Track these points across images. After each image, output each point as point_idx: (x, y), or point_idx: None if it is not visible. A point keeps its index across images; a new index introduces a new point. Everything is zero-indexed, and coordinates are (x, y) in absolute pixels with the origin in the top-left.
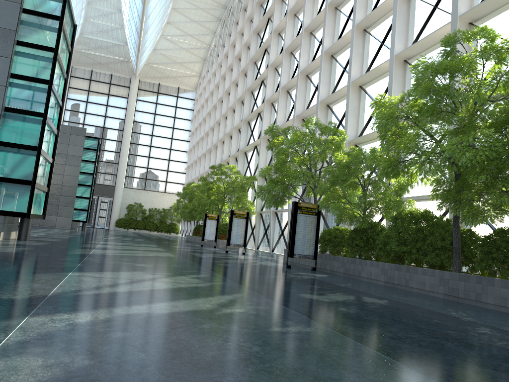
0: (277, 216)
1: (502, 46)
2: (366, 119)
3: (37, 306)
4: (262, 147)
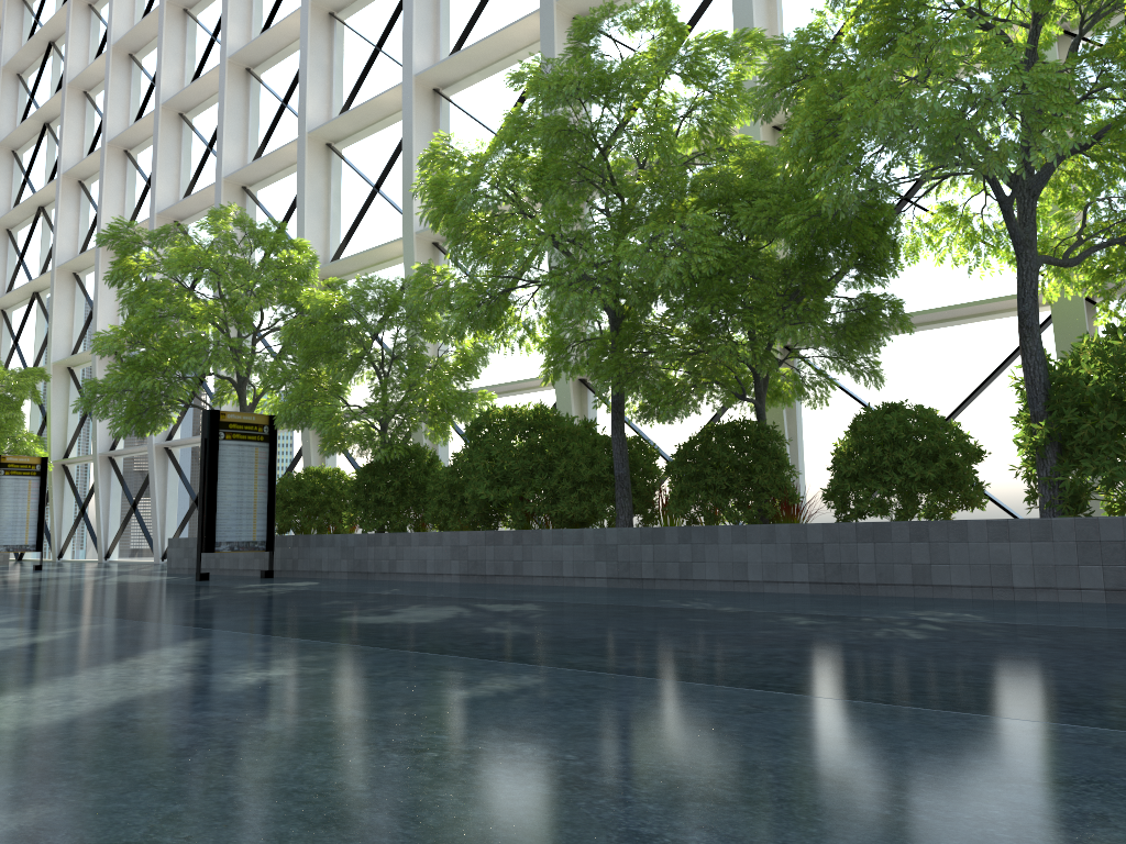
0: (115, 467)
1: (701, 46)
2: (345, 221)
3: None
4: (59, 295)
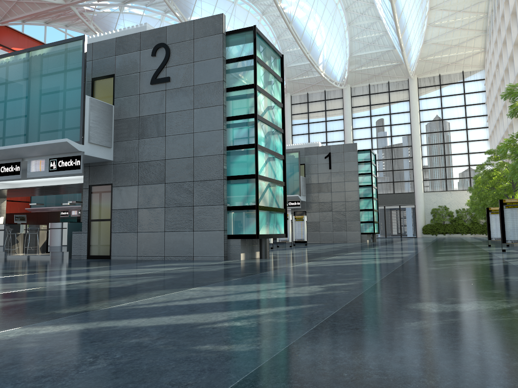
0: None
1: None
2: None
3: (55, 319)
4: None
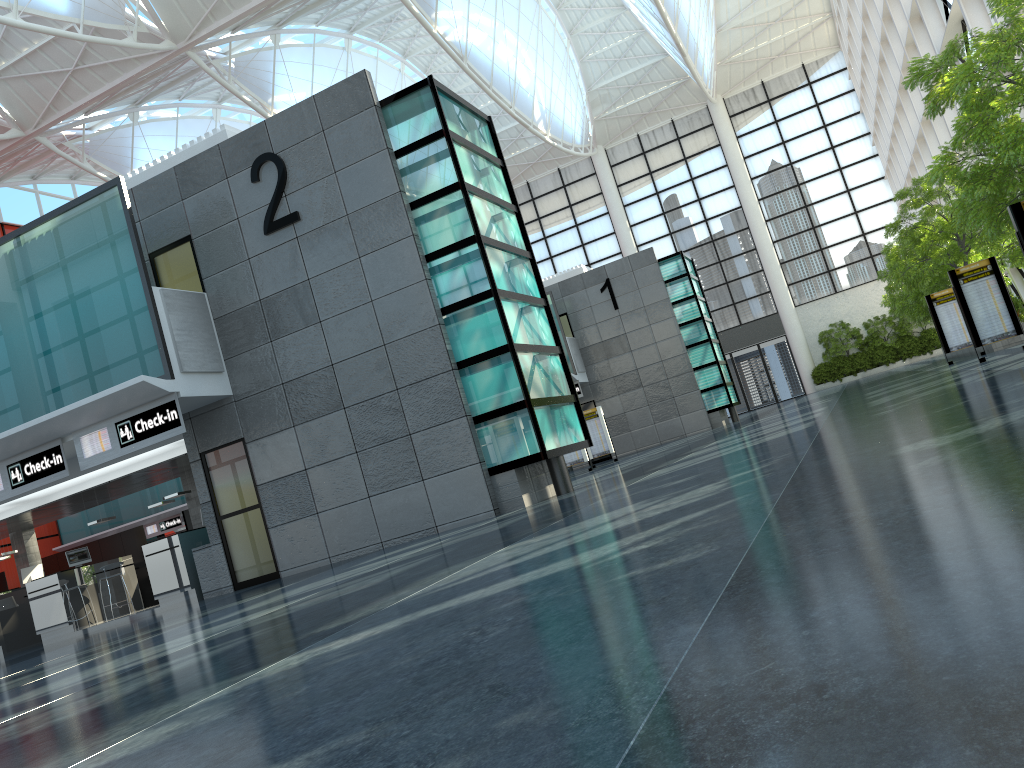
0: None
1: None
2: None
3: (331, 635)
4: None
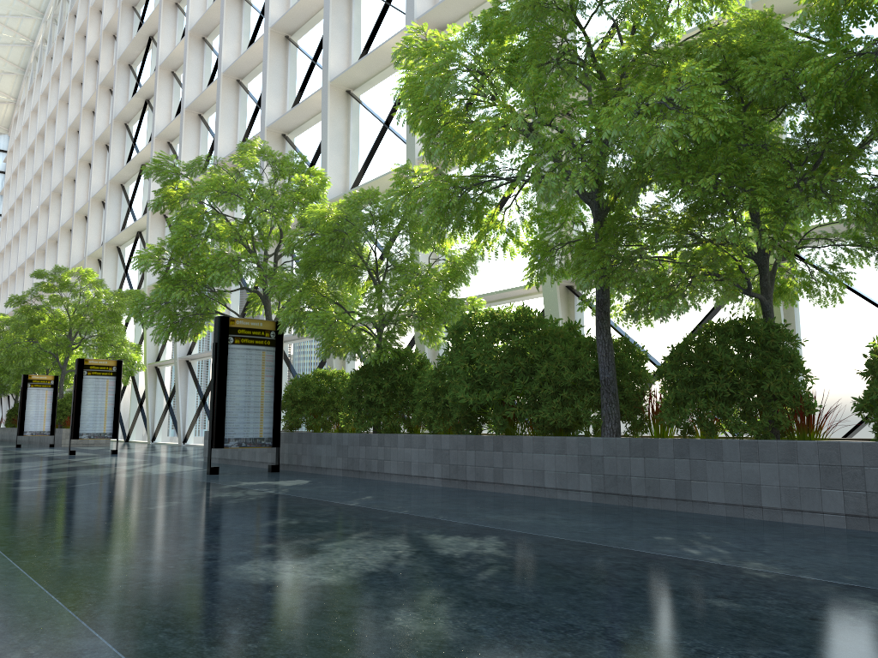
0: (190, 369)
1: None
2: (362, 156)
3: None
4: (153, 233)
